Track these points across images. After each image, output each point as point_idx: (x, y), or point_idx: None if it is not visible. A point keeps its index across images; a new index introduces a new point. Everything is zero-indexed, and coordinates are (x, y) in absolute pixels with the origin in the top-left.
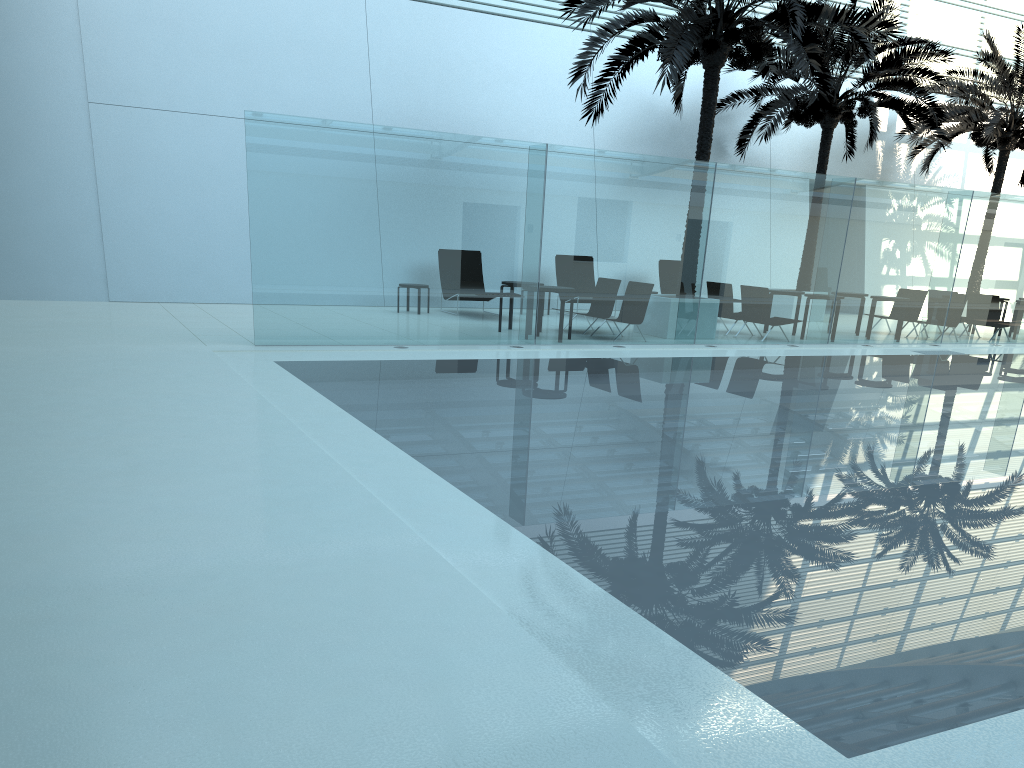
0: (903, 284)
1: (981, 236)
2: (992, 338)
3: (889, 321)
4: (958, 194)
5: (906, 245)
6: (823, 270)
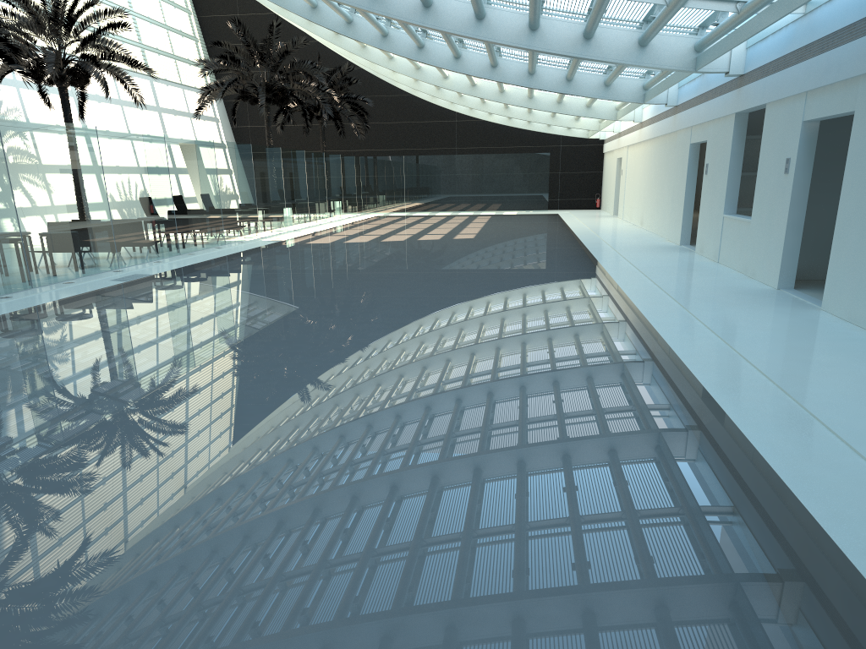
0: (74, 219)
1: (115, 168)
2: (152, 256)
3: (75, 256)
4: (86, 129)
5: (63, 181)
6: (2, 214)
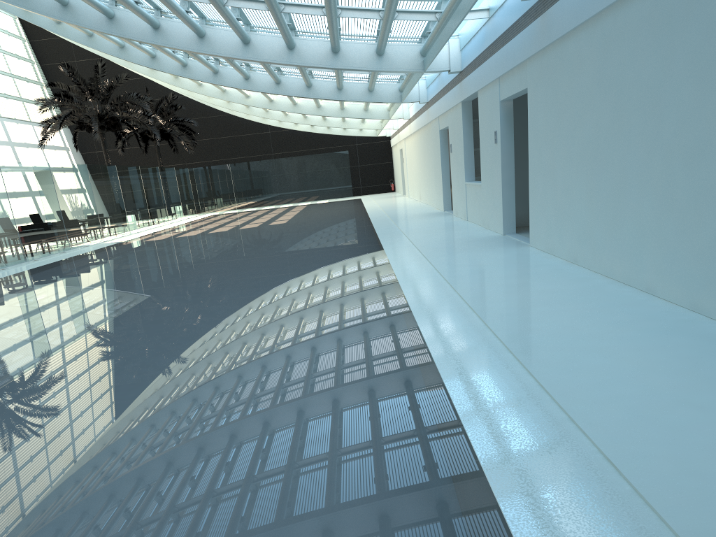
0: None
1: None
2: None
3: None
4: None
5: None
6: None
